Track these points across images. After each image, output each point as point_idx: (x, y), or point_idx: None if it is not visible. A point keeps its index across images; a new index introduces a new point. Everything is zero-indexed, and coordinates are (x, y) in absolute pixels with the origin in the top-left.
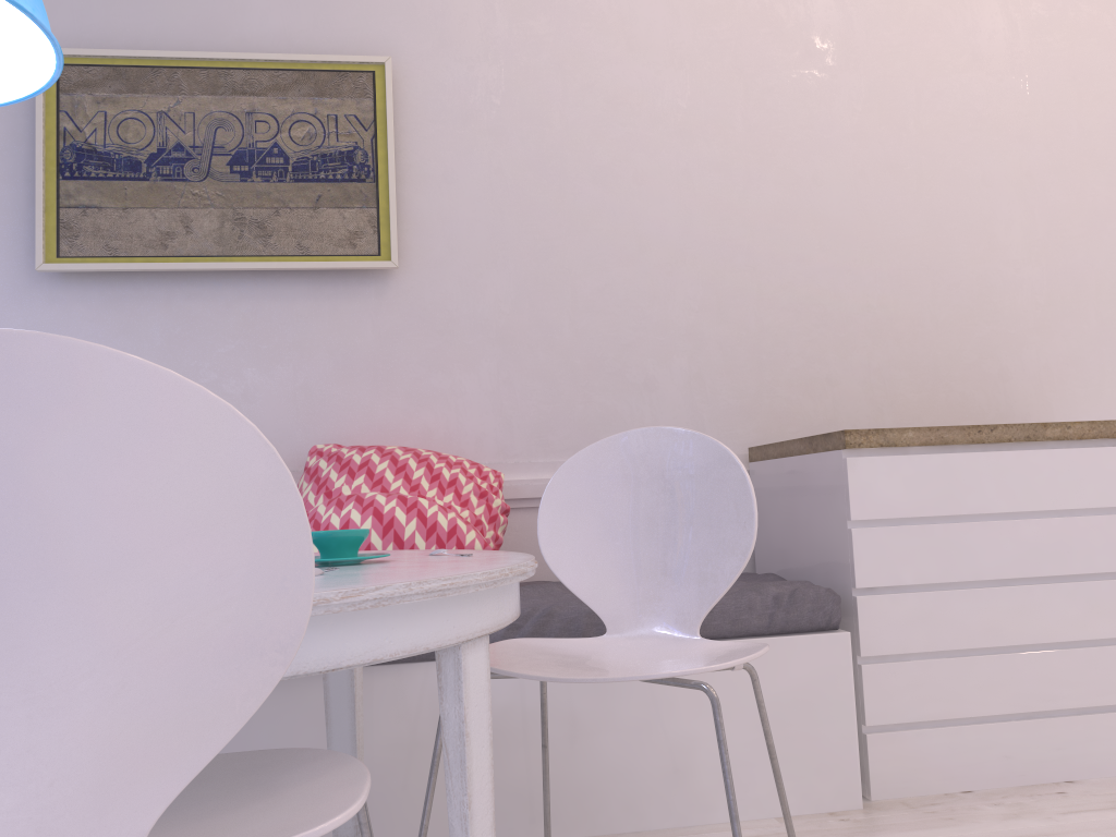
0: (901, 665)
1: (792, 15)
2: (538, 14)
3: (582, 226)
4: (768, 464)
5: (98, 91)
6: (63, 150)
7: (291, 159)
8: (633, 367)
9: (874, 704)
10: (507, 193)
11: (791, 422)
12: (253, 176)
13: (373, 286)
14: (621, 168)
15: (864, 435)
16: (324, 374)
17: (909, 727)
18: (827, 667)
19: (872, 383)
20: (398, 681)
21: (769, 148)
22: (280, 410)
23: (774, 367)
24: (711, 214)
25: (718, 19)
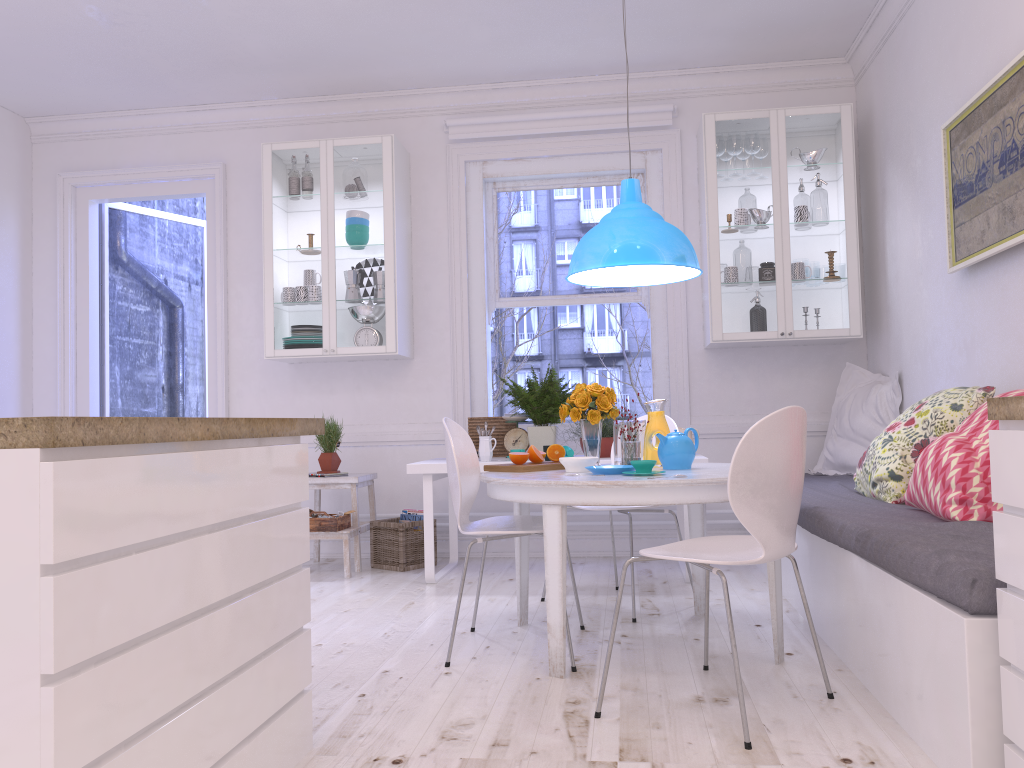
0: (1020, 683)
1: None
2: None
3: None
4: None
5: (956, 142)
6: (950, 190)
7: (1014, 151)
8: None
9: (1007, 714)
10: None
11: None
12: (1002, 173)
13: None
14: None
15: (996, 404)
16: None
17: None
18: (955, 647)
19: None
20: (846, 560)
21: None
22: None
23: None
24: None
25: None
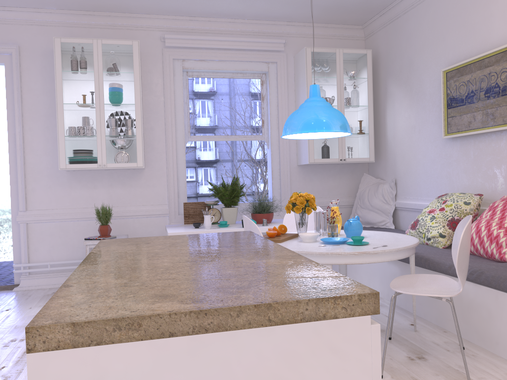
0: None
1: None
2: None
3: None
4: None
5: (453, 79)
6: (446, 100)
7: (499, 88)
8: None
9: None
10: None
11: None
12: (488, 97)
13: None
14: None
15: None
16: None
17: None
18: None
19: None
20: None
21: None
22: (502, 181)
23: None
24: None
25: None
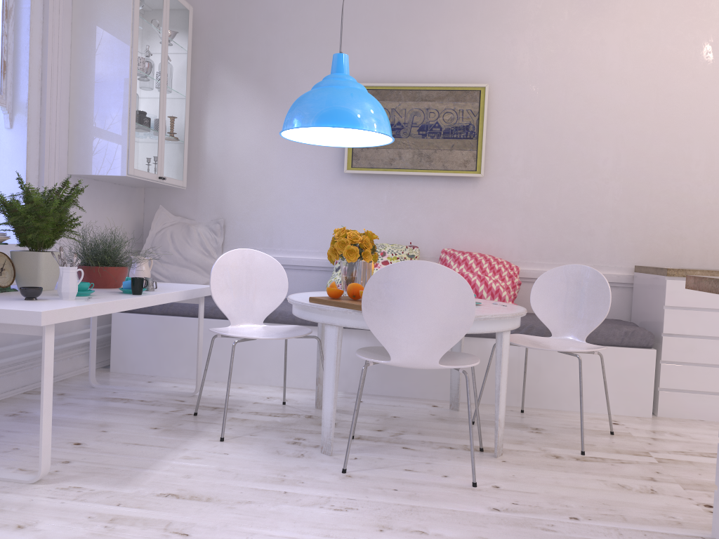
0: (679, 366)
1: (687, 57)
2: (557, 60)
3: (567, 159)
4: (640, 275)
5: None
6: None
7: (443, 129)
8: (584, 225)
9: (664, 379)
10: (534, 144)
11: (658, 255)
12: (427, 136)
13: (471, 183)
14: (589, 133)
15: (676, 271)
16: (448, 219)
17: (679, 391)
18: (644, 362)
19: (704, 240)
20: (473, 343)
21: (665, 124)
22: (430, 232)
23: (653, 229)
24: (631, 155)
25: (647, 59)
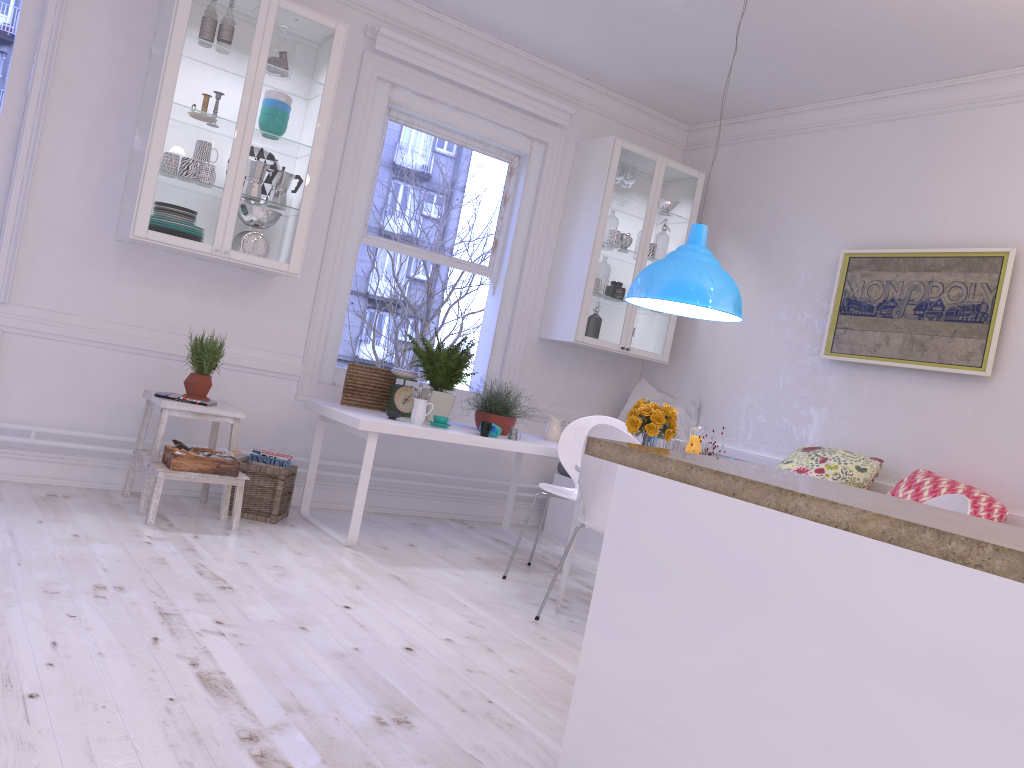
0: None
1: None
2: None
3: None
4: None
5: (862, 270)
6: (842, 300)
7: (943, 308)
8: None
9: None
10: None
11: None
12: (922, 317)
13: (978, 384)
14: None
15: None
16: (940, 430)
17: None
18: None
19: None
20: None
21: None
22: (913, 446)
23: None
24: None
25: None
